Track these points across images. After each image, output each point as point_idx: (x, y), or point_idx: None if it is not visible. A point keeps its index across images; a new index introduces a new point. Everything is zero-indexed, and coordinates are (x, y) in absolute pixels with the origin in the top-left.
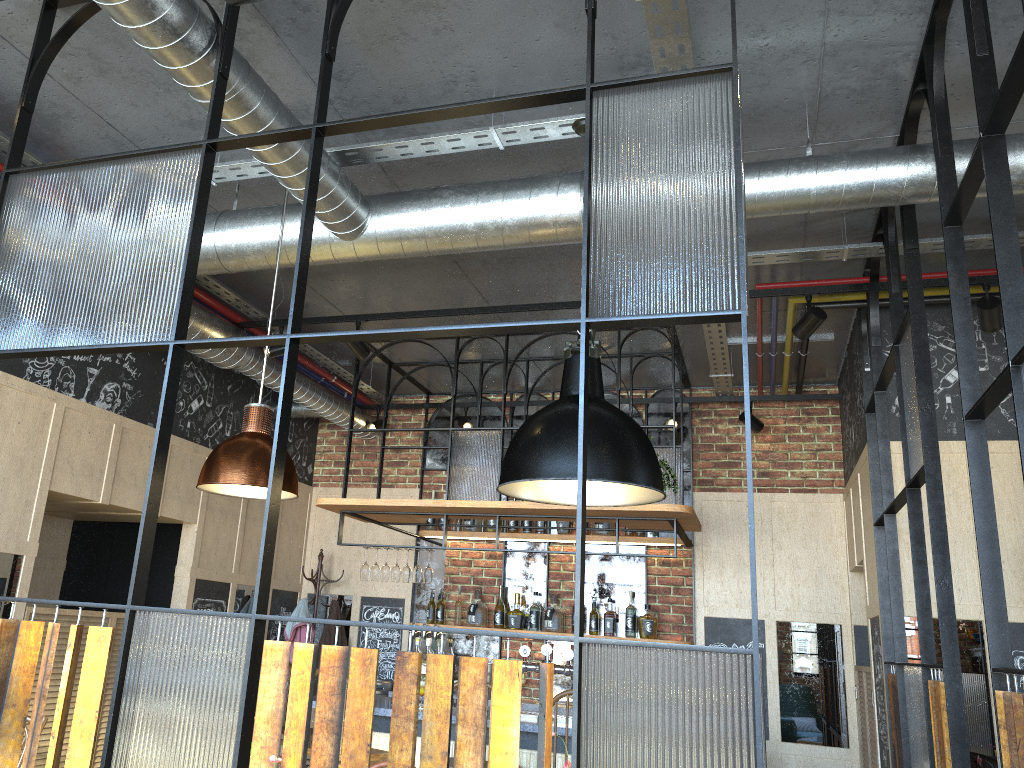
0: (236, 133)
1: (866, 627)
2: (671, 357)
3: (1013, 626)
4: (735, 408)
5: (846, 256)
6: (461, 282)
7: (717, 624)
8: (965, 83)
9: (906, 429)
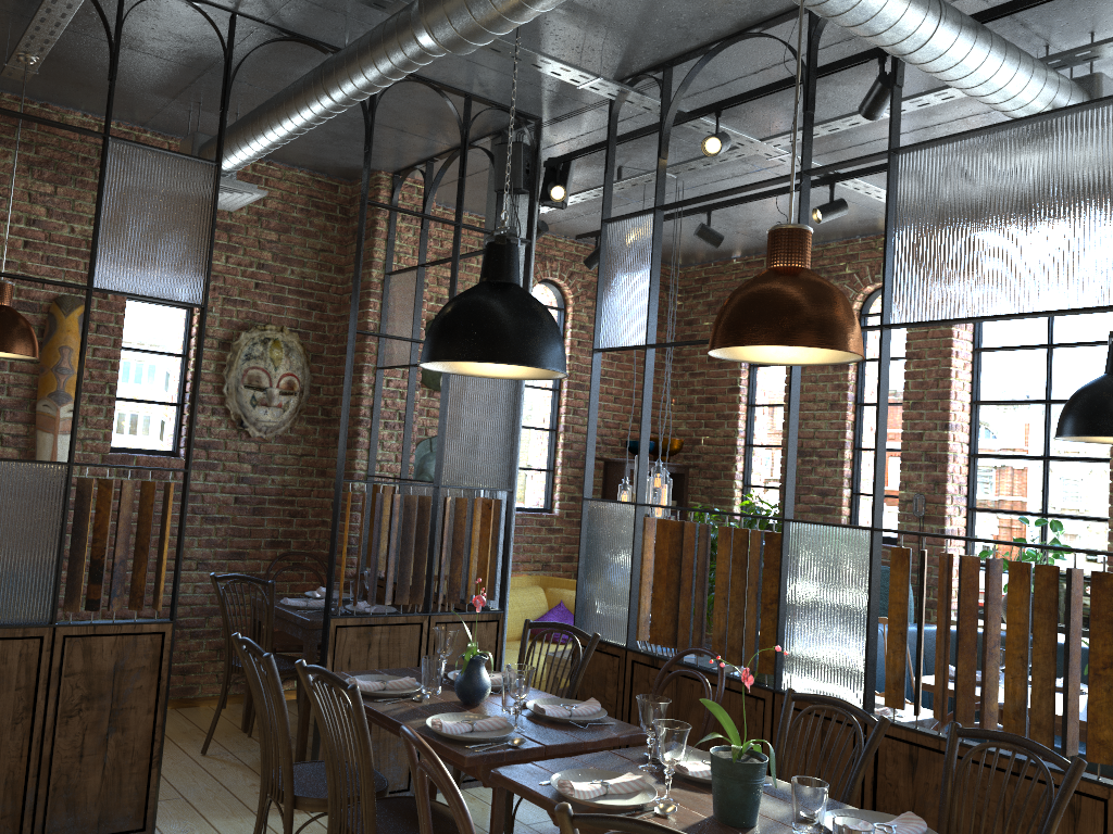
0: (884, 34)
1: None
2: None
3: None
4: None
5: None
6: None
7: None
8: (310, 55)
9: (100, 230)
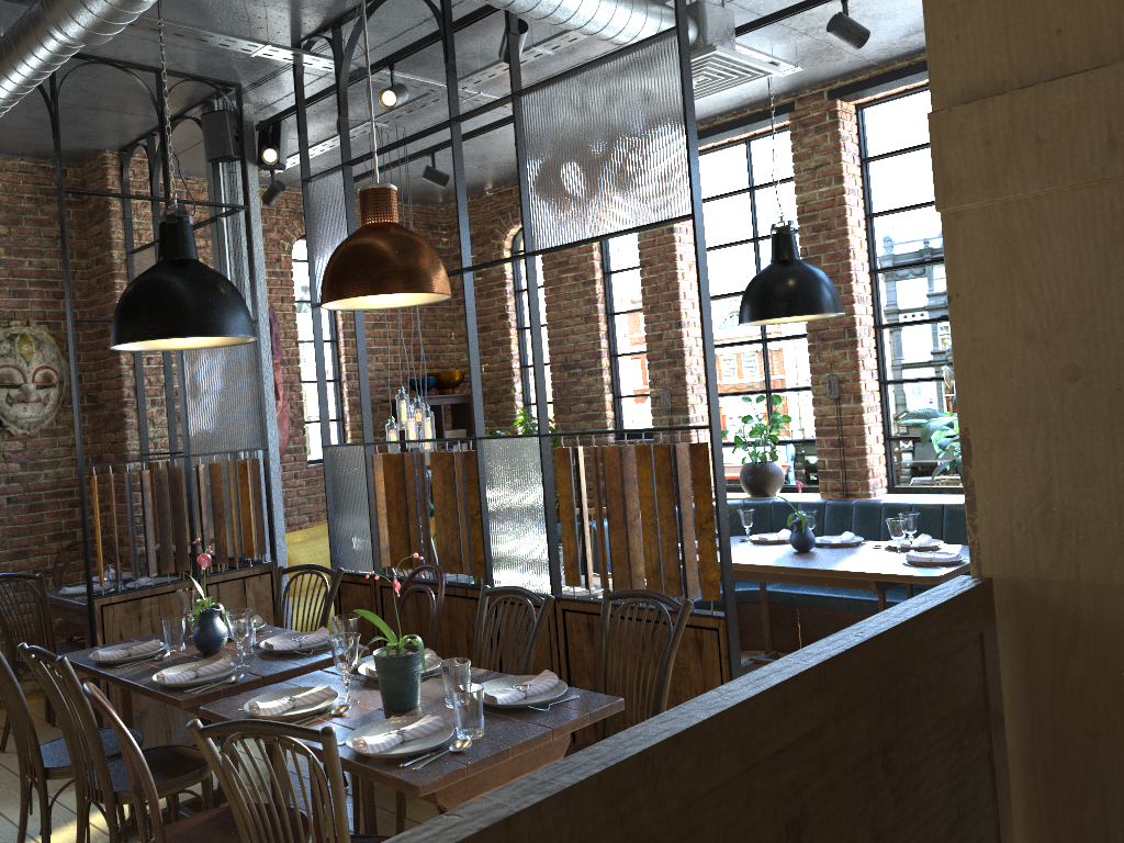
0: None
1: None
2: None
3: None
4: None
5: None
6: None
7: None
8: None
9: None
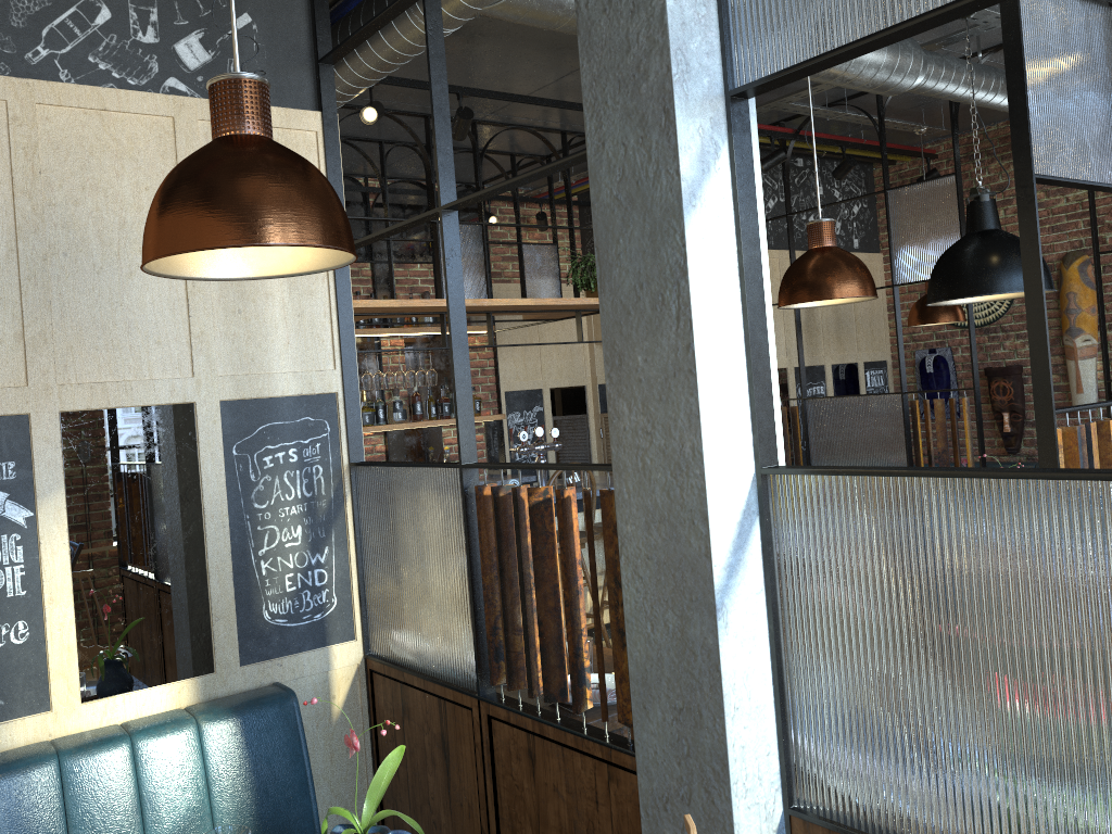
0: None
1: (604, 385)
2: (533, 159)
3: (797, 369)
4: (512, 207)
5: (834, 118)
6: (563, 72)
7: (513, 397)
8: None
9: (893, 248)
